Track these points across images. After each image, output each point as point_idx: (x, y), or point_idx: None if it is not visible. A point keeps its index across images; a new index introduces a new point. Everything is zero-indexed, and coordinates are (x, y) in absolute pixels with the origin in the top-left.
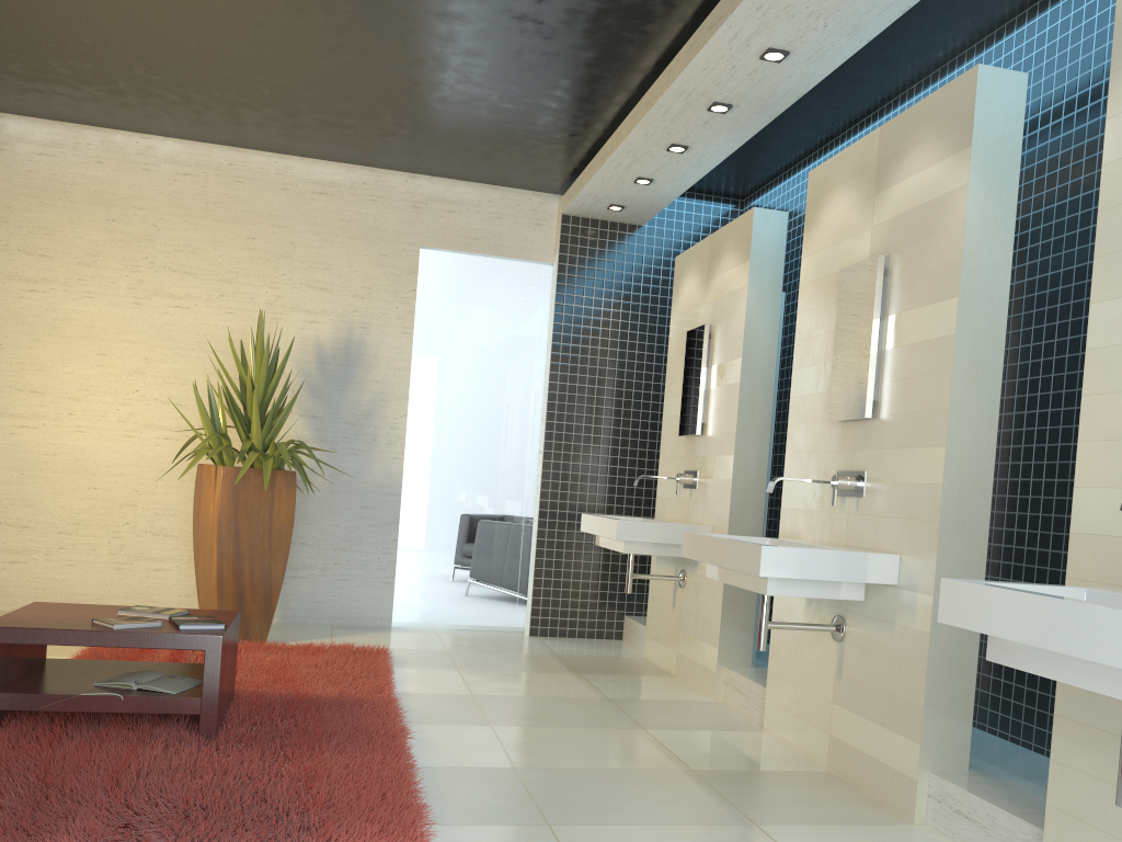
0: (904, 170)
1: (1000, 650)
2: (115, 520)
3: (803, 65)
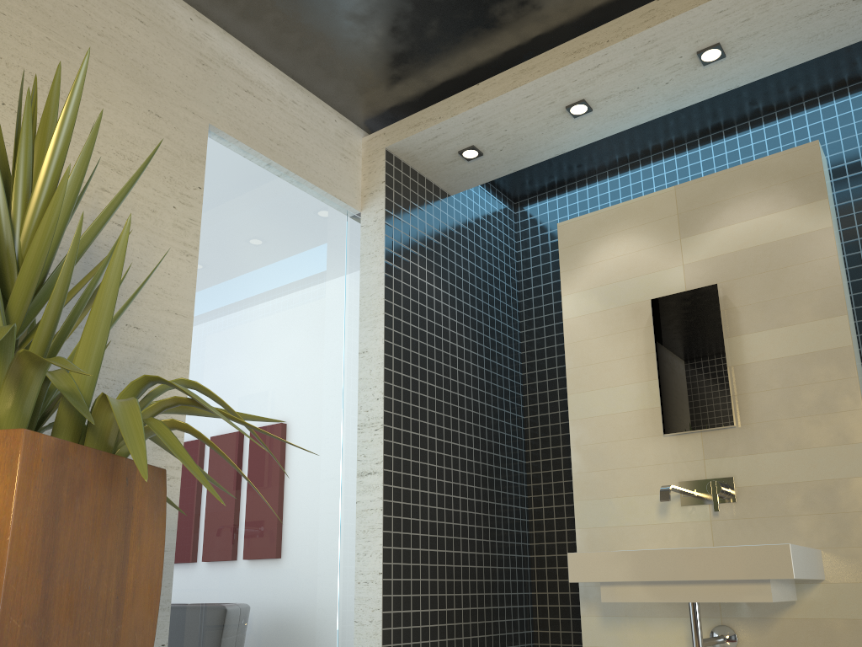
0: None
1: None
2: None
3: None
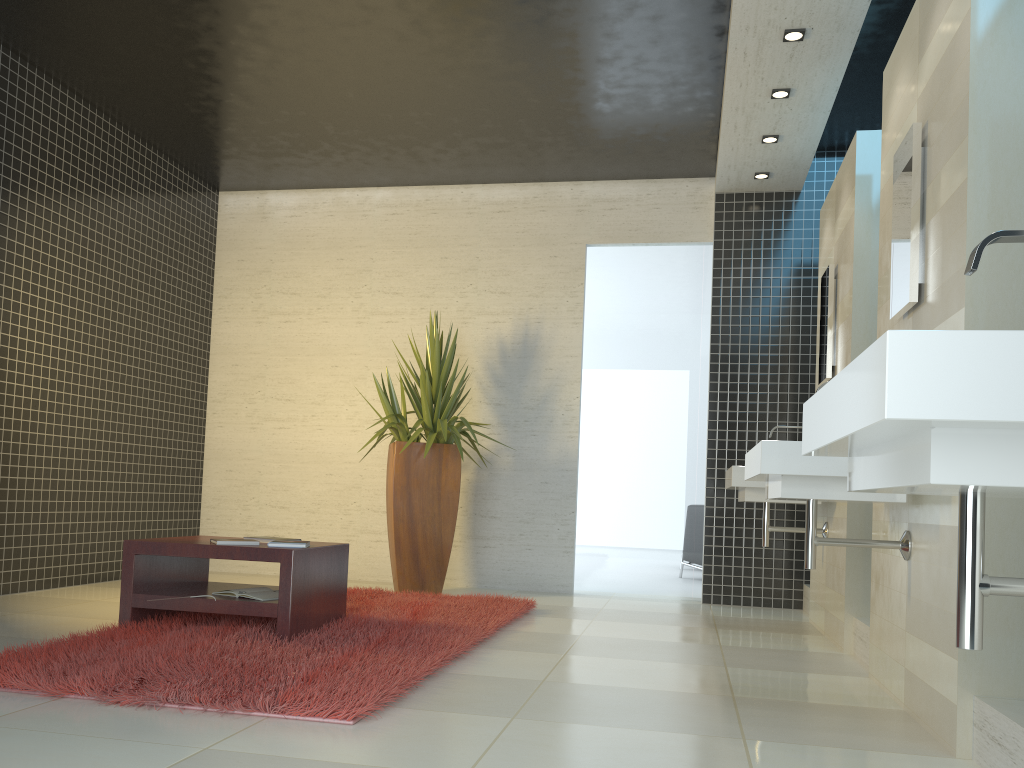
0: (933, 25)
1: (852, 474)
2: (345, 500)
3: None
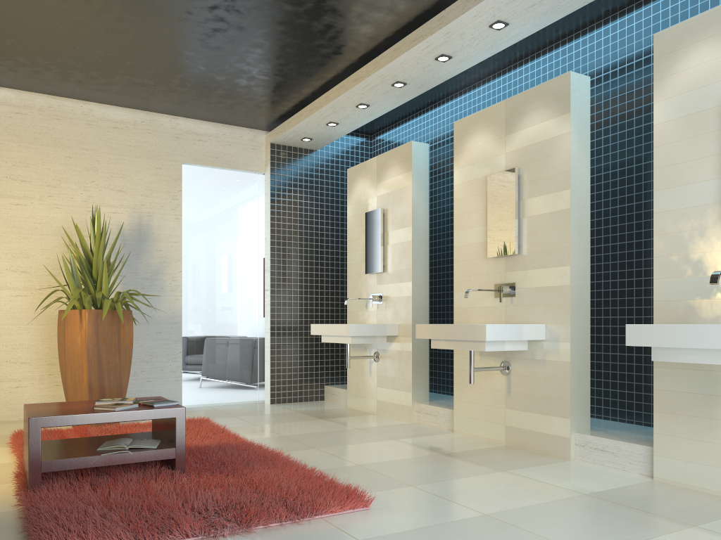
0: (525, 123)
1: (660, 354)
2: None
3: (455, 64)
